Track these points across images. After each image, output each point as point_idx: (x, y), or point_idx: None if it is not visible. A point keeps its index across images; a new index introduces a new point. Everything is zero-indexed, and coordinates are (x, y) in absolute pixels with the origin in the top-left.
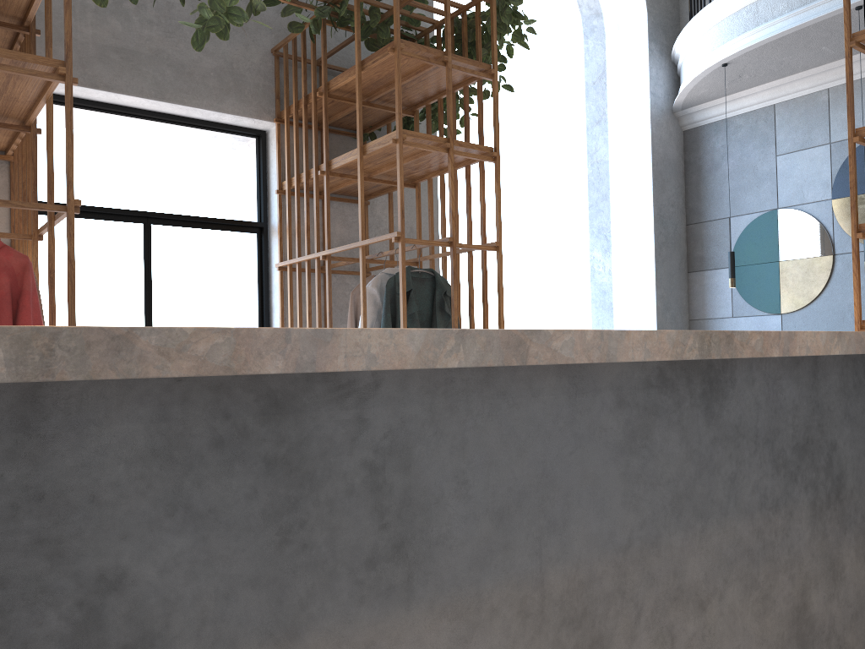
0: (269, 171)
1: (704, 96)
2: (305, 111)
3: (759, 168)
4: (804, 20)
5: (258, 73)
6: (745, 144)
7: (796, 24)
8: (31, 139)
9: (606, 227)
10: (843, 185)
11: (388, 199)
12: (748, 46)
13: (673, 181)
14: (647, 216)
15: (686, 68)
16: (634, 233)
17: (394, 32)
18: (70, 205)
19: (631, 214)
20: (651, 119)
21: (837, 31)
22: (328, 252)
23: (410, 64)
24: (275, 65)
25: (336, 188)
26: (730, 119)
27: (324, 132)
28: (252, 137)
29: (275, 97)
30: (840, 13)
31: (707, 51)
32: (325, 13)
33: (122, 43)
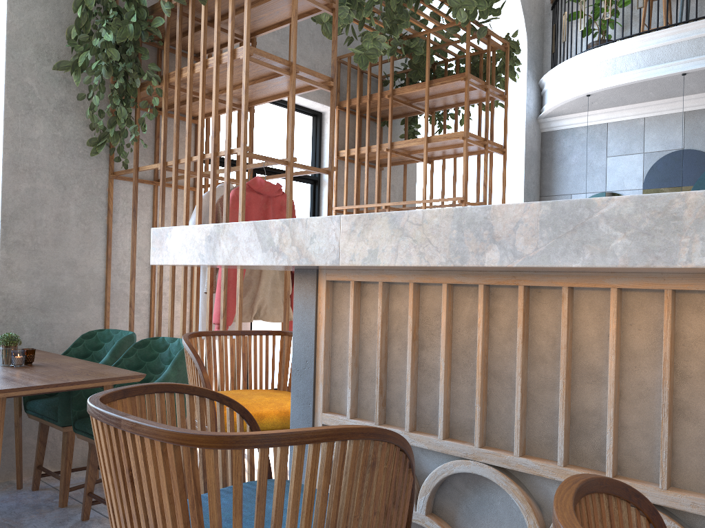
0: (323, 141)
1: (562, 112)
2: (369, 106)
3: (594, 164)
4: (648, 76)
5: (328, 73)
6: (585, 147)
7: (643, 78)
8: (251, 116)
9: (487, 193)
10: (651, 181)
11: (404, 169)
12: (609, 86)
13: (534, 166)
14: (519, 189)
15: (553, 92)
16: (508, 199)
17: (465, 68)
18: (332, 170)
19: (507, 186)
20: (526, 123)
21: (664, 85)
22: (391, 204)
23: (460, 87)
24: (338, 68)
25: (375, 159)
26: (576, 128)
27: (390, 122)
28: (312, 116)
29: (337, 91)
30: (672, 76)
31: (575, 84)
32: (398, 43)
33: (258, 45)
